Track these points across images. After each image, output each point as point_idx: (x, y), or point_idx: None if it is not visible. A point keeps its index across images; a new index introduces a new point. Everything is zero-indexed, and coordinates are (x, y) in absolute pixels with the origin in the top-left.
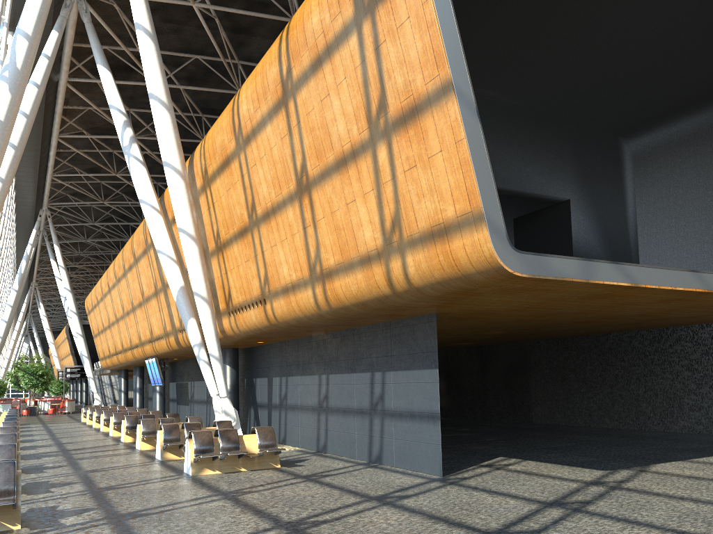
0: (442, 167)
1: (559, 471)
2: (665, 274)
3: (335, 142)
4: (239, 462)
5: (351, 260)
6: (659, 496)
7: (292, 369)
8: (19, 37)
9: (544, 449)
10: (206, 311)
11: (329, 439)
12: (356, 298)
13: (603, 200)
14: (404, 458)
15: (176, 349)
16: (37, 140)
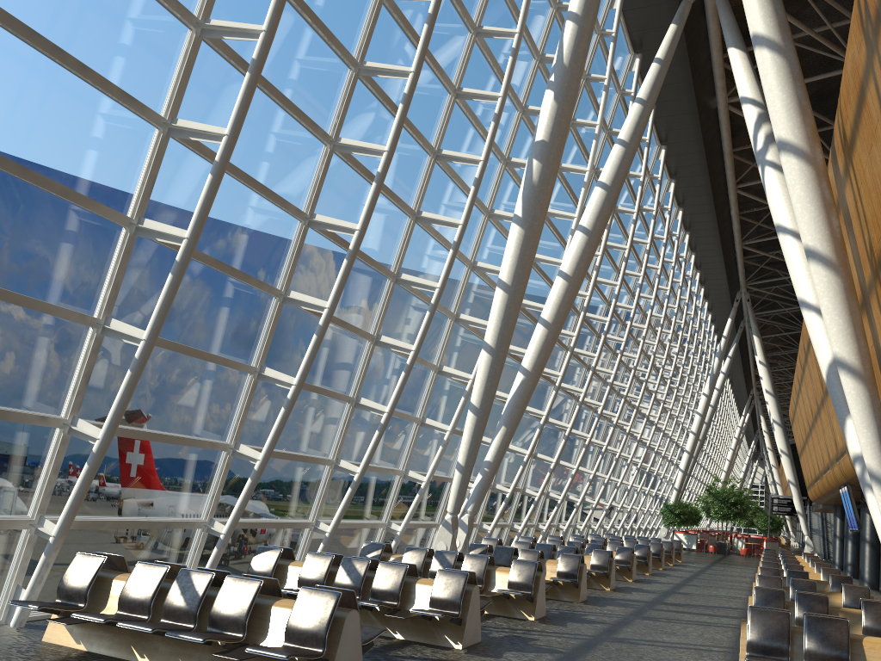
0: None
1: None
2: None
3: None
4: None
5: None
6: None
7: None
8: (567, 23)
9: None
10: (859, 395)
11: None
12: None
13: None
14: None
15: None
16: (707, 196)
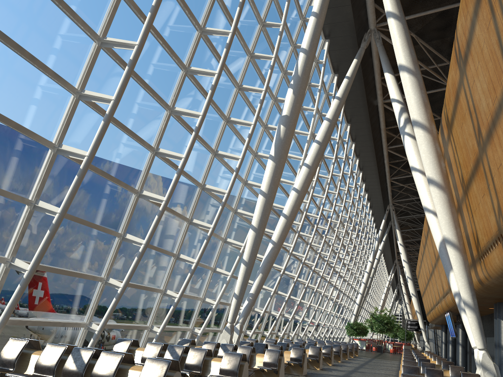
0: None
1: None
2: None
3: None
4: None
5: None
6: None
7: None
8: (300, 53)
9: None
10: (457, 258)
11: None
12: None
13: None
14: None
15: None
16: (372, 152)
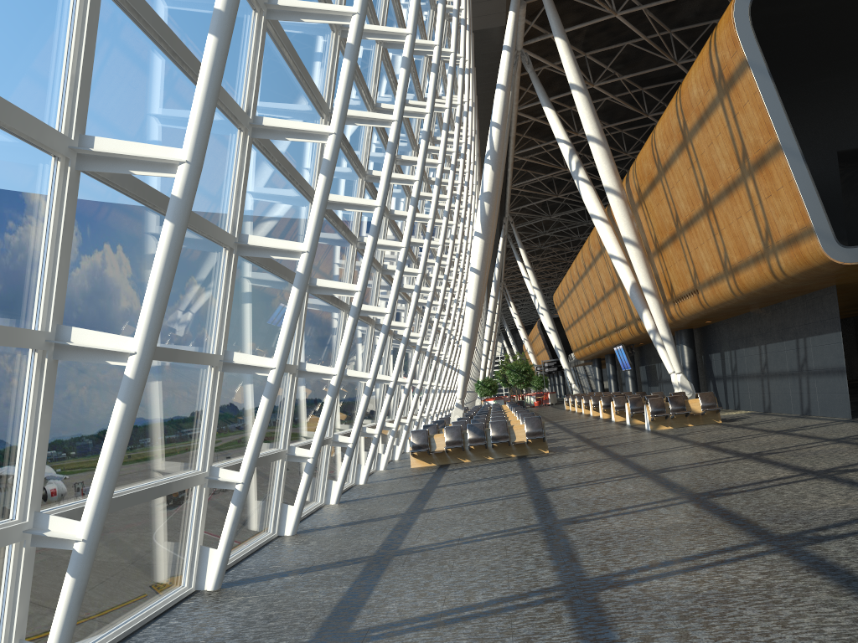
0: (785, 197)
1: None
2: None
3: (721, 175)
4: (686, 419)
5: (746, 259)
6: None
7: (738, 343)
8: (493, 128)
9: None
10: (654, 303)
11: (771, 400)
12: (756, 286)
13: None
14: (825, 408)
15: (638, 335)
16: None
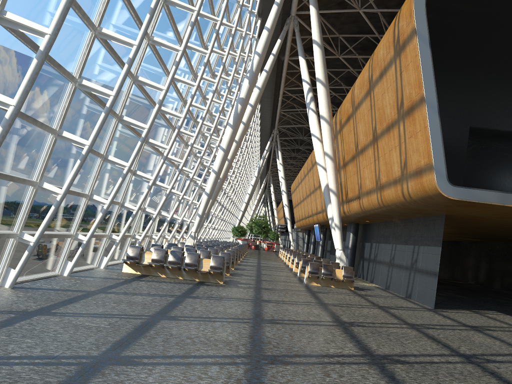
0: (420, 139)
1: None
2: None
3: (386, 117)
4: (331, 282)
5: (390, 181)
6: None
7: (381, 239)
8: (255, 55)
9: None
10: (335, 200)
11: (391, 282)
12: (392, 201)
13: None
14: (420, 296)
15: (326, 220)
16: (271, 92)
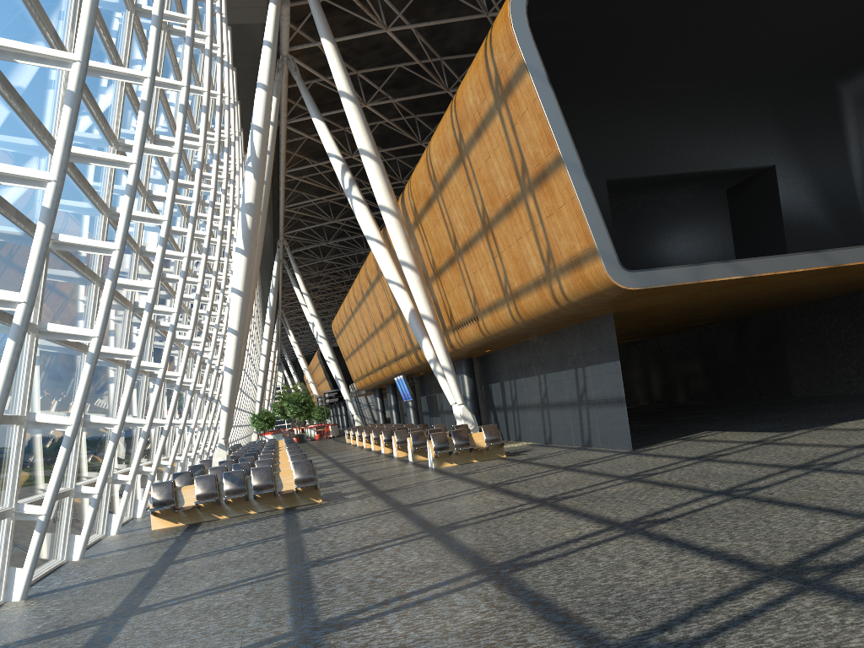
0: (567, 216)
1: (740, 437)
2: (781, 260)
3: (500, 192)
4: (470, 455)
5: (528, 283)
6: (792, 445)
7: (518, 372)
8: (254, 131)
9: (759, 421)
10: (434, 331)
11: (552, 431)
12: (537, 312)
13: (818, 156)
14: (606, 439)
15: (418, 365)
16: None
